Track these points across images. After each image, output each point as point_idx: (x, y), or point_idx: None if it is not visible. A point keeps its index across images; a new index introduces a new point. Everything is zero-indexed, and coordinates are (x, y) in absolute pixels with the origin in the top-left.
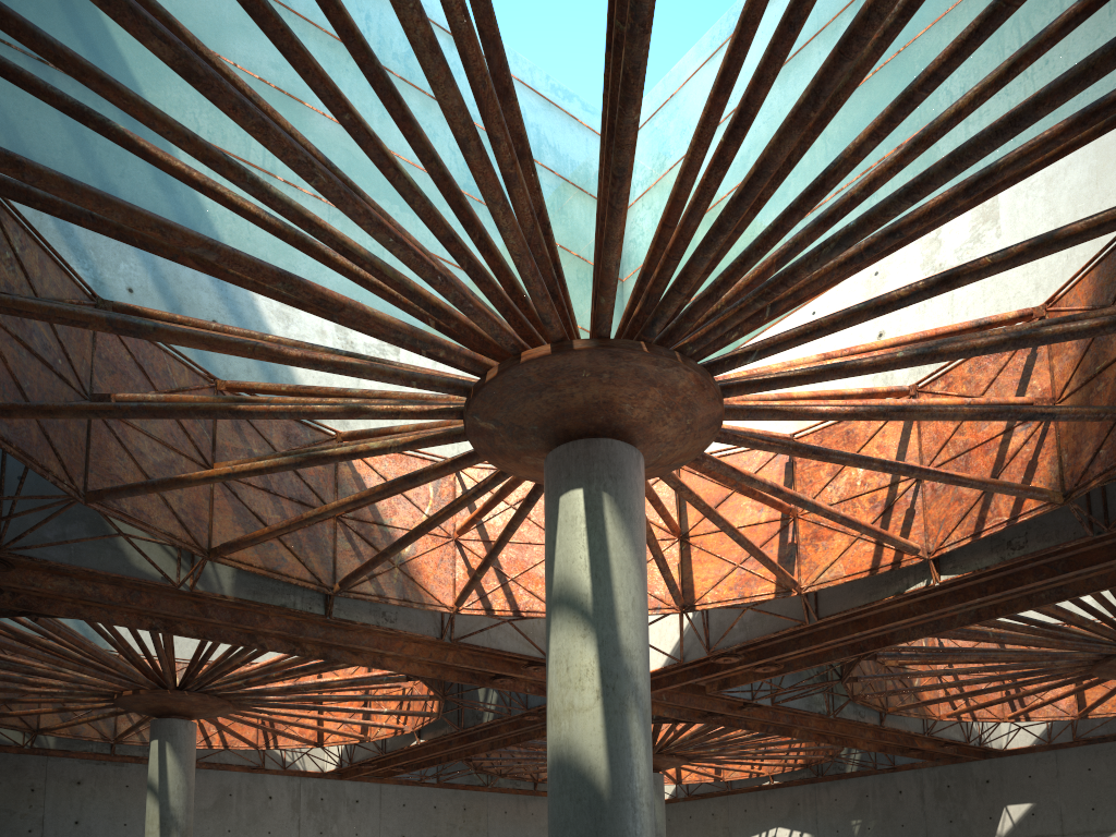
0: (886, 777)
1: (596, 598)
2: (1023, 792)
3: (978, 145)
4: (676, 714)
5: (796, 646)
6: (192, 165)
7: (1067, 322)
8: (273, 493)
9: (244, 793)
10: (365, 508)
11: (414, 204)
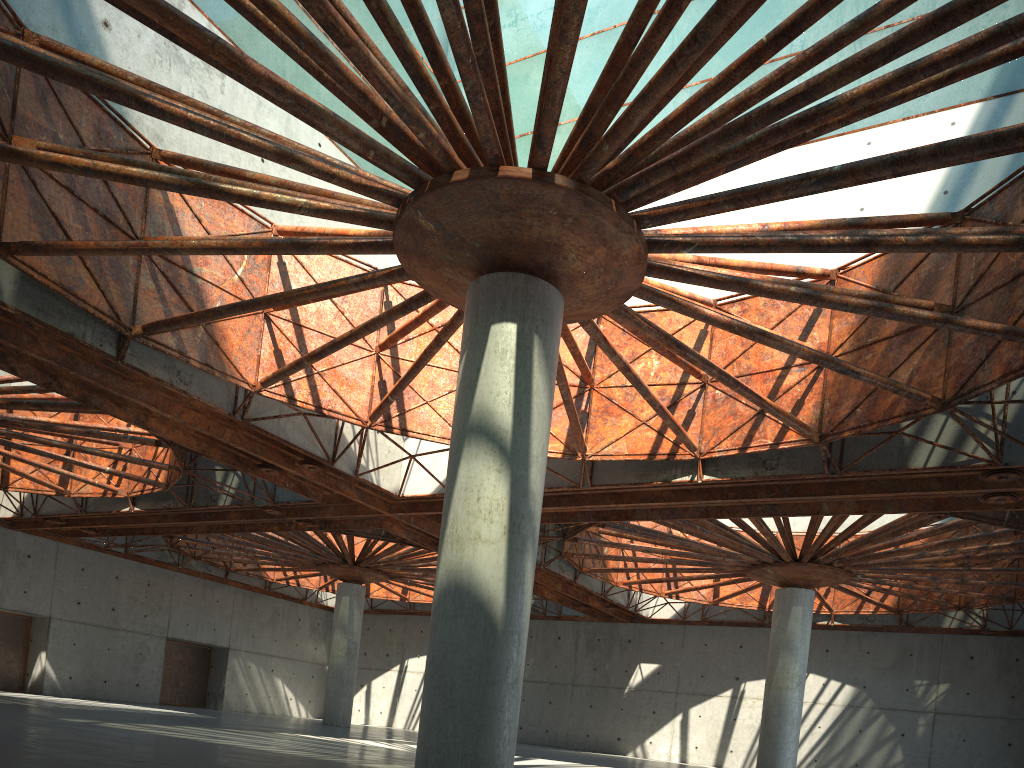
0: (550, 624)
1: (515, 437)
2: (655, 655)
3: (962, 147)
4: (412, 537)
5: (556, 503)
6: None
7: (881, 299)
8: (76, 196)
9: None
10: None
11: None
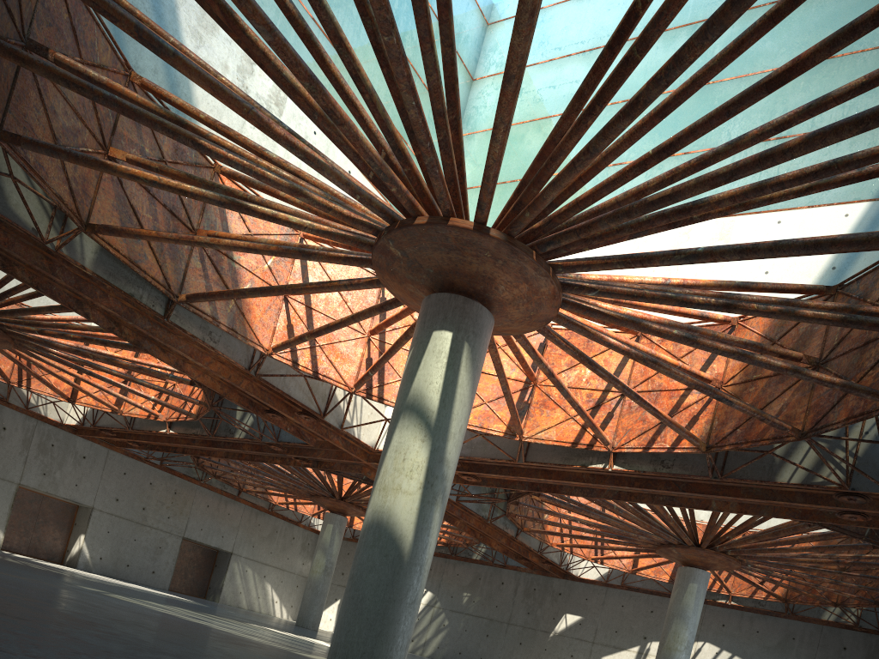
0: (496, 570)
1: (439, 417)
2: (579, 608)
3: (791, 247)
4: None
5: (498, 472)
6: None
7: (758, 347)
8: (151, 194)
9: None
10: None
11: (431, 77)
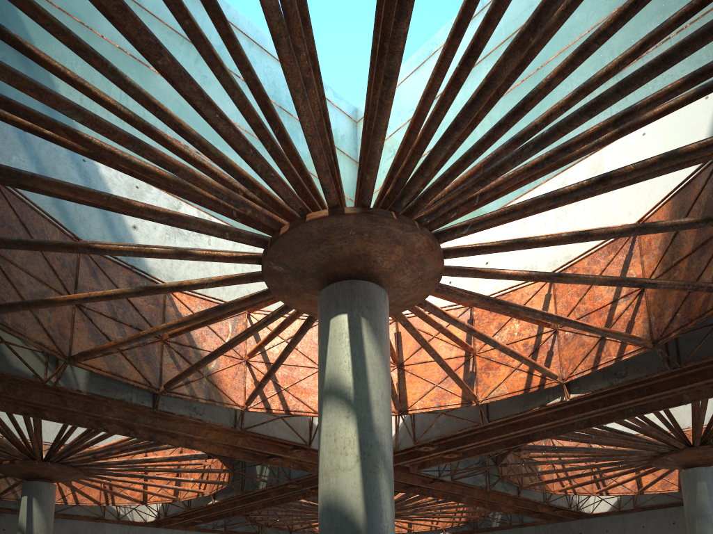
0: (517, 530)
1: (356, 390)
2: None
3: (639, 76)
4: None
5: (472, 440)
6: (68, 97)
7: None
8: (118, 321)
9: None
10: (184, 336)
11: (234, 96)
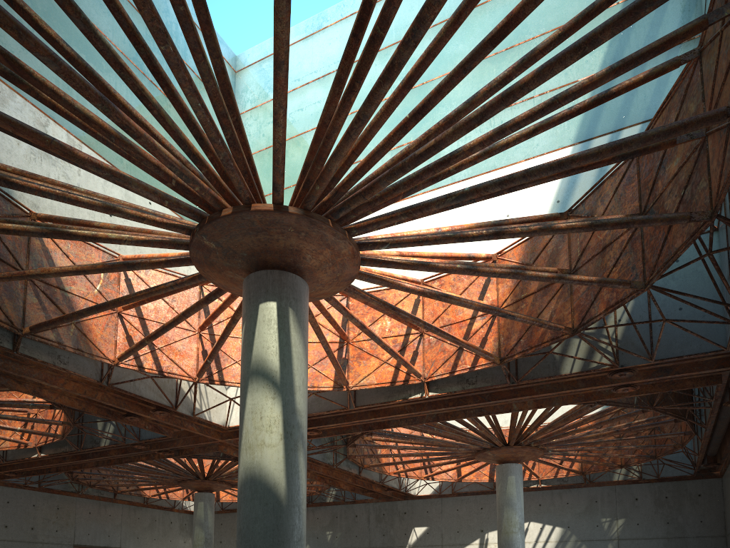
0: (349, 506)
1: (282, 375)
2: (424, 520)
3: (540, 171)
4: None
5: (335, 421)
6: None
7: (522, 269)
8: None
9: None
10: None
11: (208, 84)
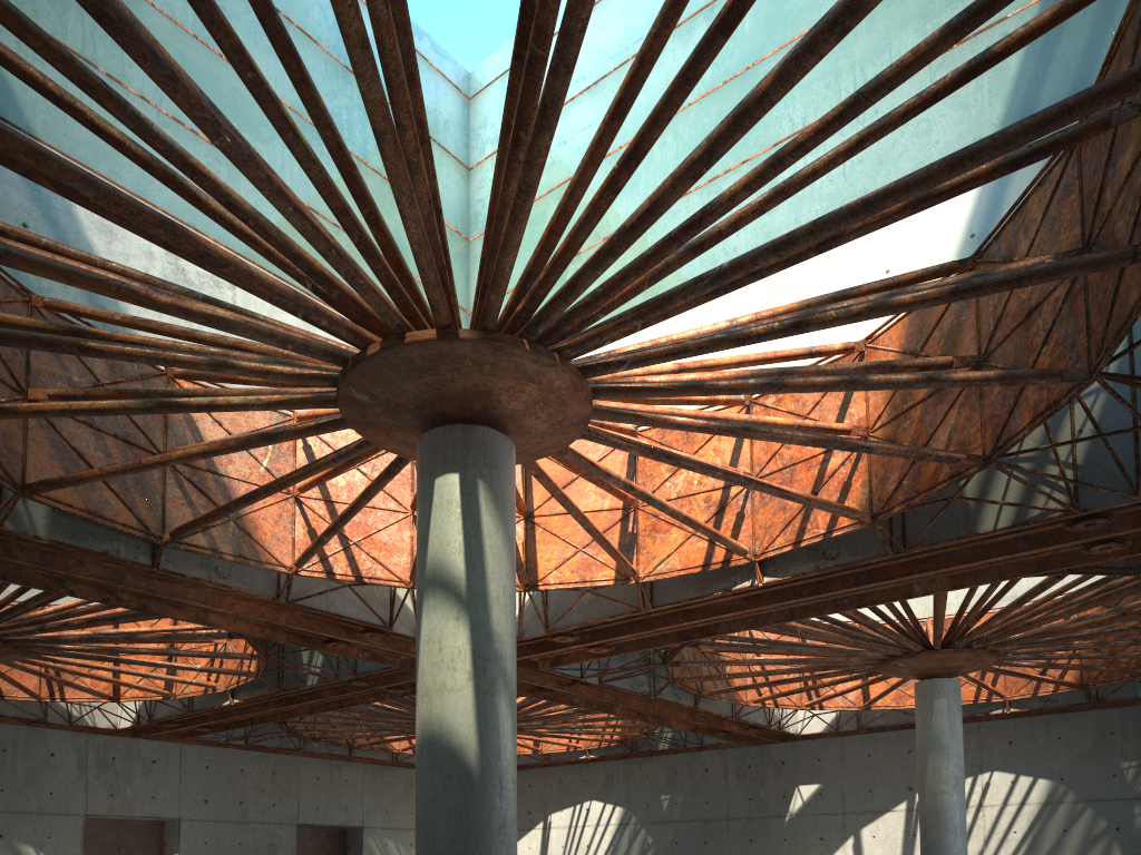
0: (694, 755)
1: (470, 583)
2: (813, 774)
3: (836, 220)
4: None
5: (629, 631)
6: None
7: (886, 366)
8: (95, 428)
9: (21, 749)
10: None
11: (311, 172)
